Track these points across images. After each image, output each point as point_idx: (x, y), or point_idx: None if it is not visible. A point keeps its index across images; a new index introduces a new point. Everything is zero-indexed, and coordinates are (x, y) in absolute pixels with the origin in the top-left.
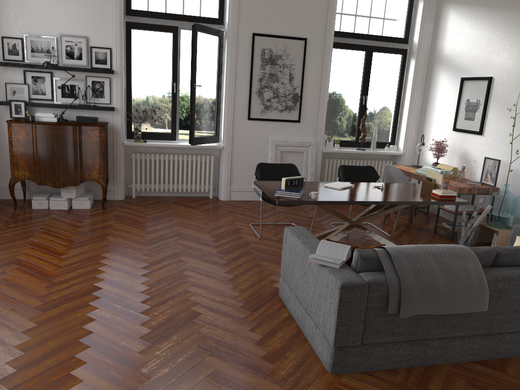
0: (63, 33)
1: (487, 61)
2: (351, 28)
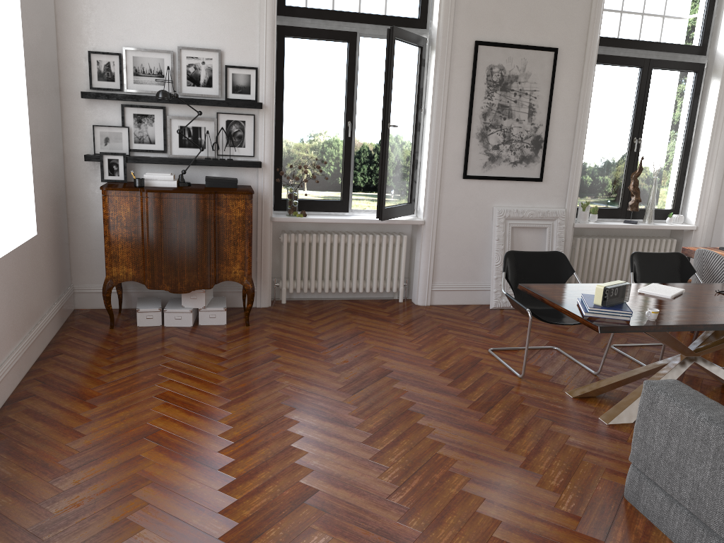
0: (184, 44)
1: None
2: (620, 32)
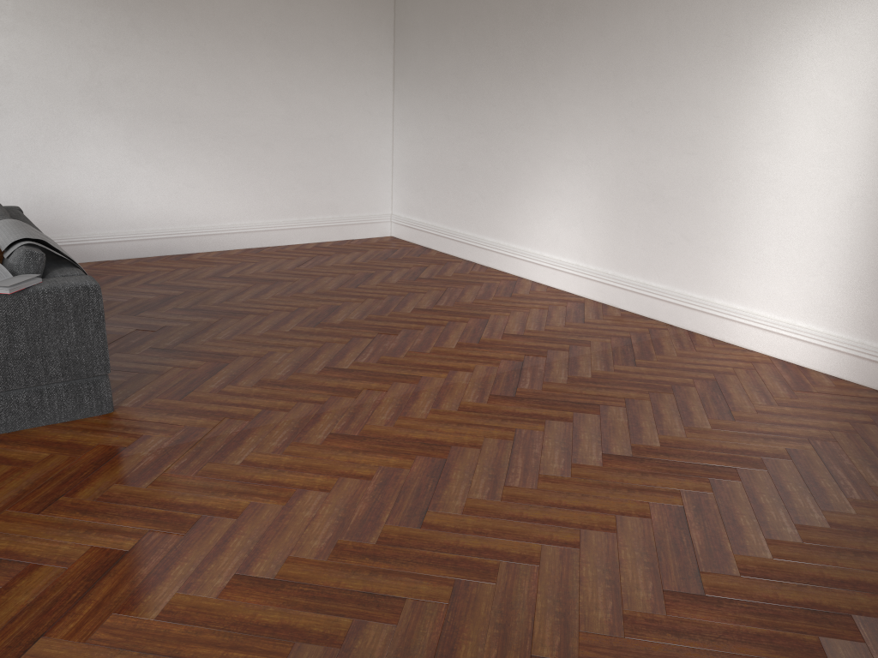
0: None
1: None
2: None
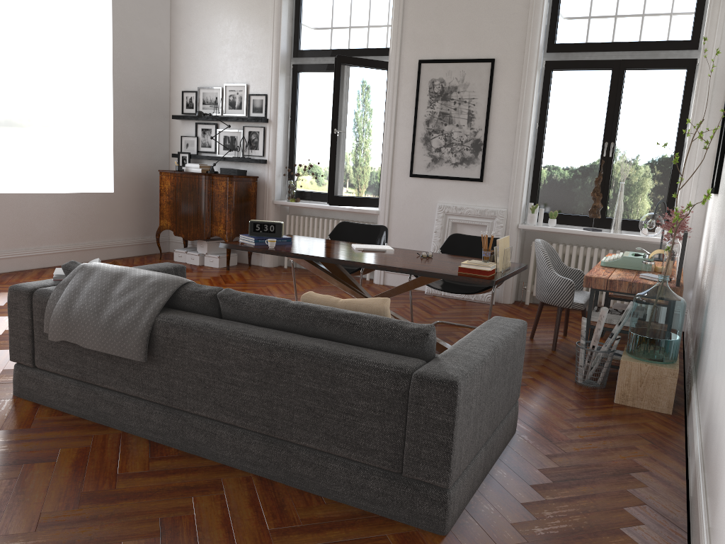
0: (229, 82)
1: None
2: (586, 36)
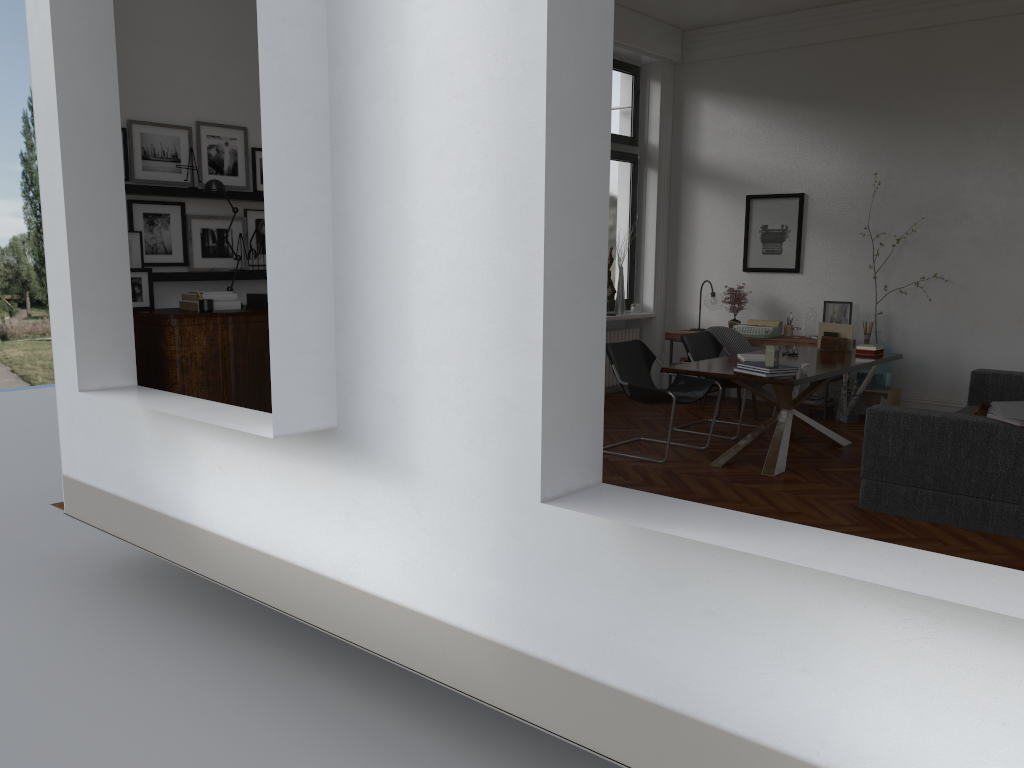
0: (201, 119)
1: (790, 172)
2: None
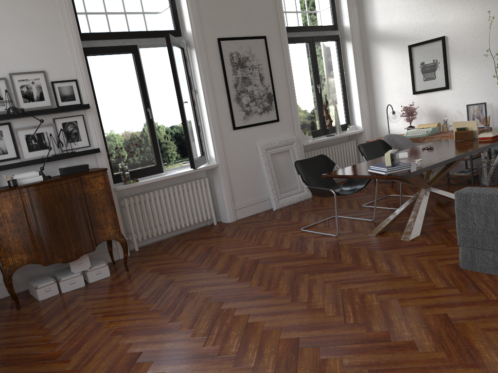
0: (13, 71)
1: (433, 24)
2: (292, 22)
